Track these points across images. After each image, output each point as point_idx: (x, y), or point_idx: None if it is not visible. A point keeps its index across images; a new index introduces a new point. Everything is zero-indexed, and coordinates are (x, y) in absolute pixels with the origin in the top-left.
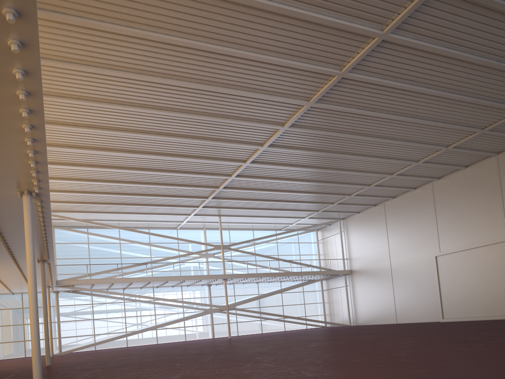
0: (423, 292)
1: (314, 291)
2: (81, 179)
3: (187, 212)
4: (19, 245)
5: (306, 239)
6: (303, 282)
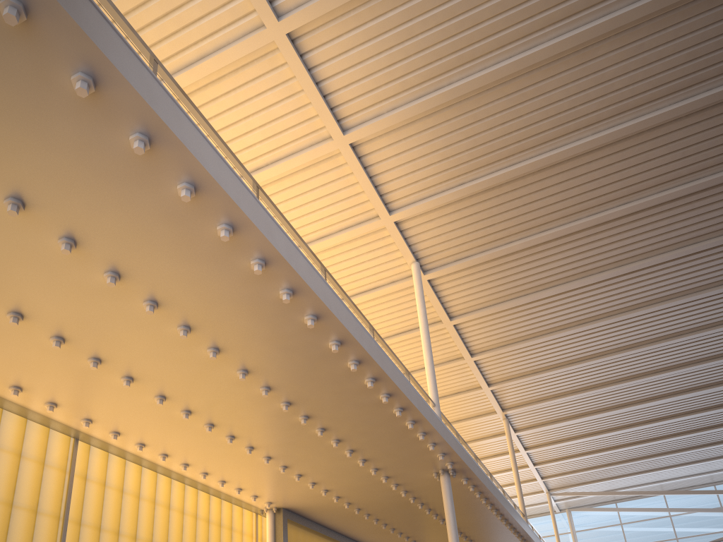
0: None
1: None
2: (575, 437)
3: None
4: (487, 540)
5: None
6: None
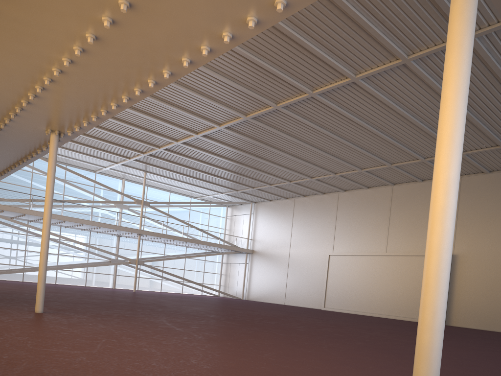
0: (312, 283)
1: (214, 262)
2: None
3: (115, 160)
4: None
5: (216, 212)
6: (207, 252)
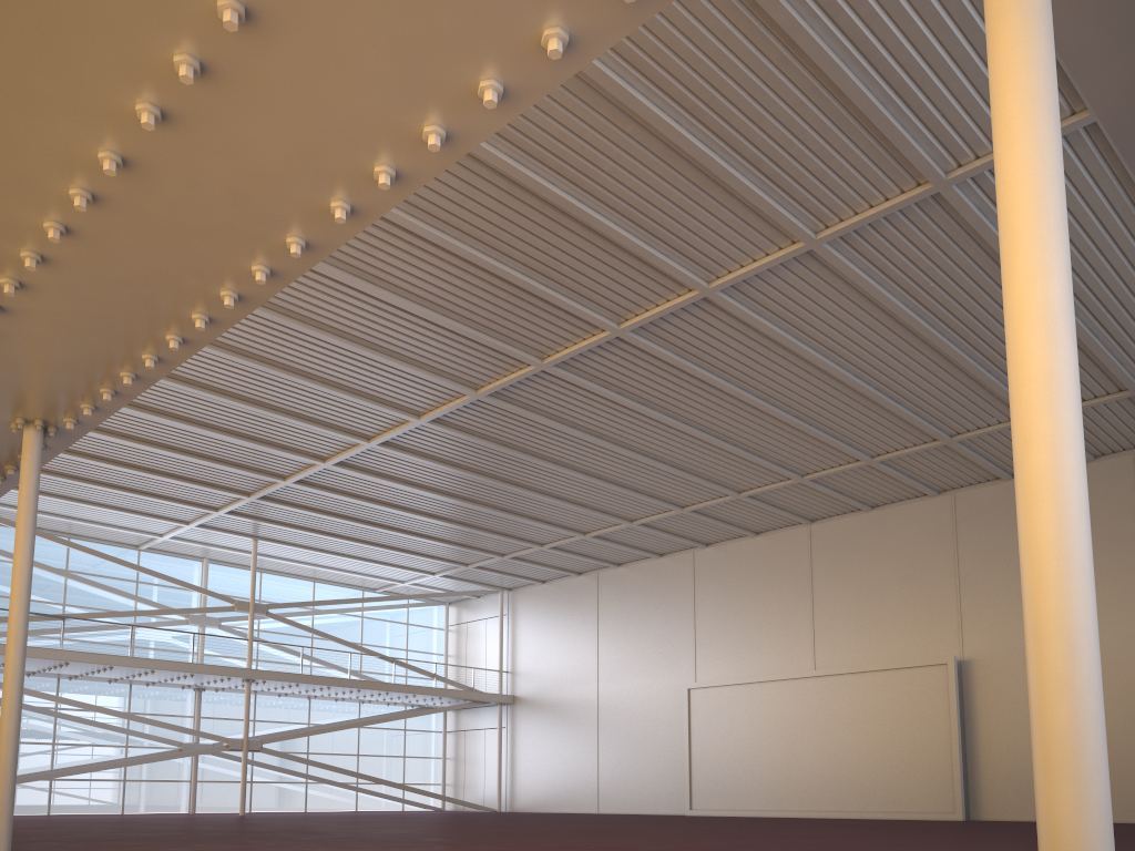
0: (656, 756)
1: (428, 731)
2: None
3: (184, 516)
4: None
5: (424, 619)
6: (408, 709)
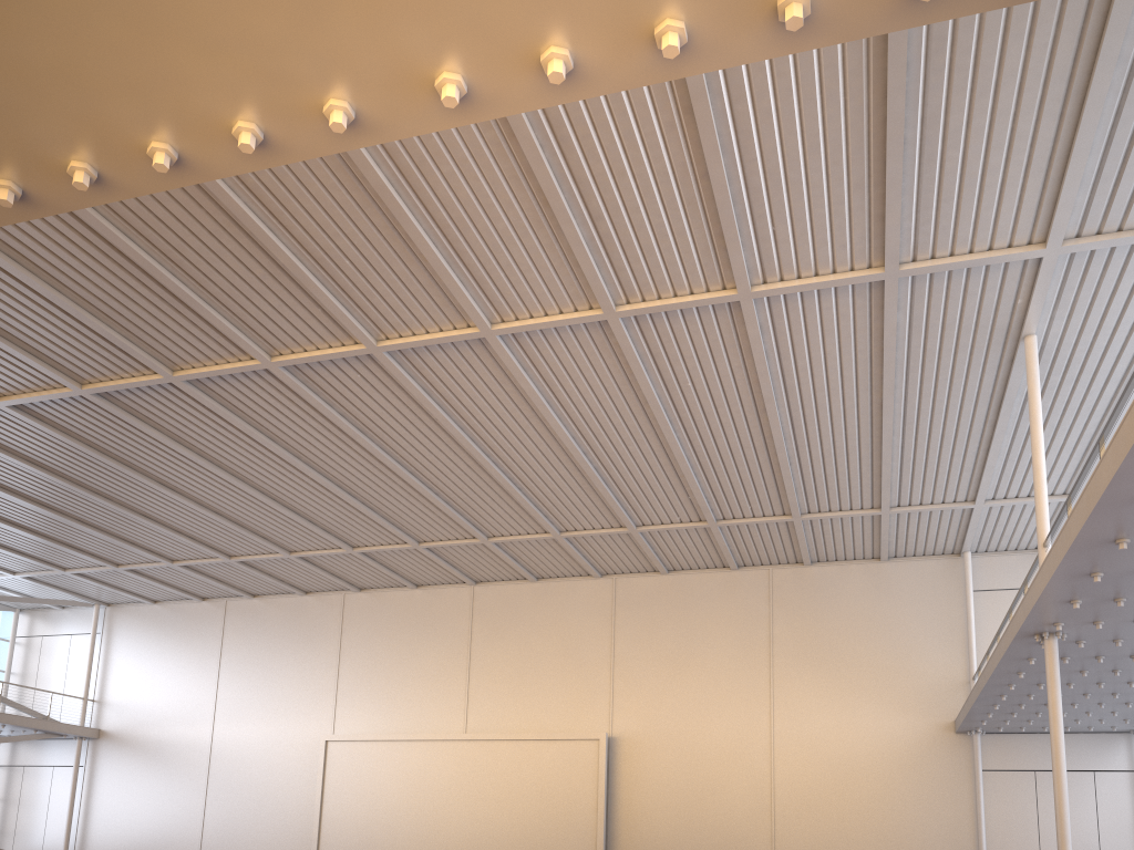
0: (278, 811)
1: None
2: None
3: None
4: None
5: None
6: None
